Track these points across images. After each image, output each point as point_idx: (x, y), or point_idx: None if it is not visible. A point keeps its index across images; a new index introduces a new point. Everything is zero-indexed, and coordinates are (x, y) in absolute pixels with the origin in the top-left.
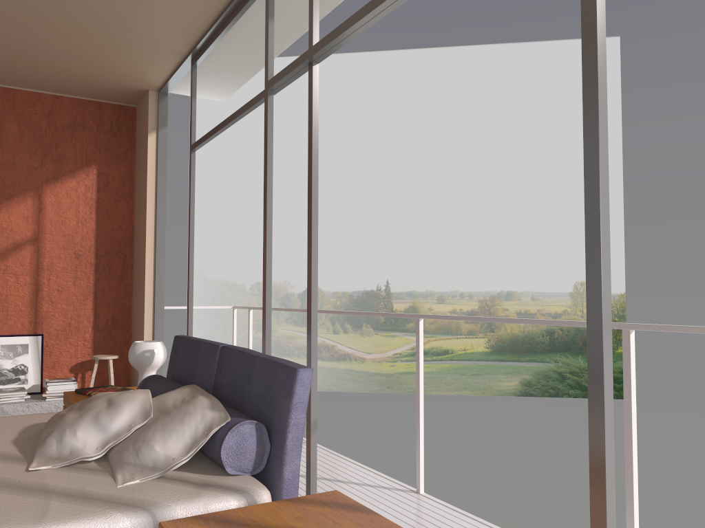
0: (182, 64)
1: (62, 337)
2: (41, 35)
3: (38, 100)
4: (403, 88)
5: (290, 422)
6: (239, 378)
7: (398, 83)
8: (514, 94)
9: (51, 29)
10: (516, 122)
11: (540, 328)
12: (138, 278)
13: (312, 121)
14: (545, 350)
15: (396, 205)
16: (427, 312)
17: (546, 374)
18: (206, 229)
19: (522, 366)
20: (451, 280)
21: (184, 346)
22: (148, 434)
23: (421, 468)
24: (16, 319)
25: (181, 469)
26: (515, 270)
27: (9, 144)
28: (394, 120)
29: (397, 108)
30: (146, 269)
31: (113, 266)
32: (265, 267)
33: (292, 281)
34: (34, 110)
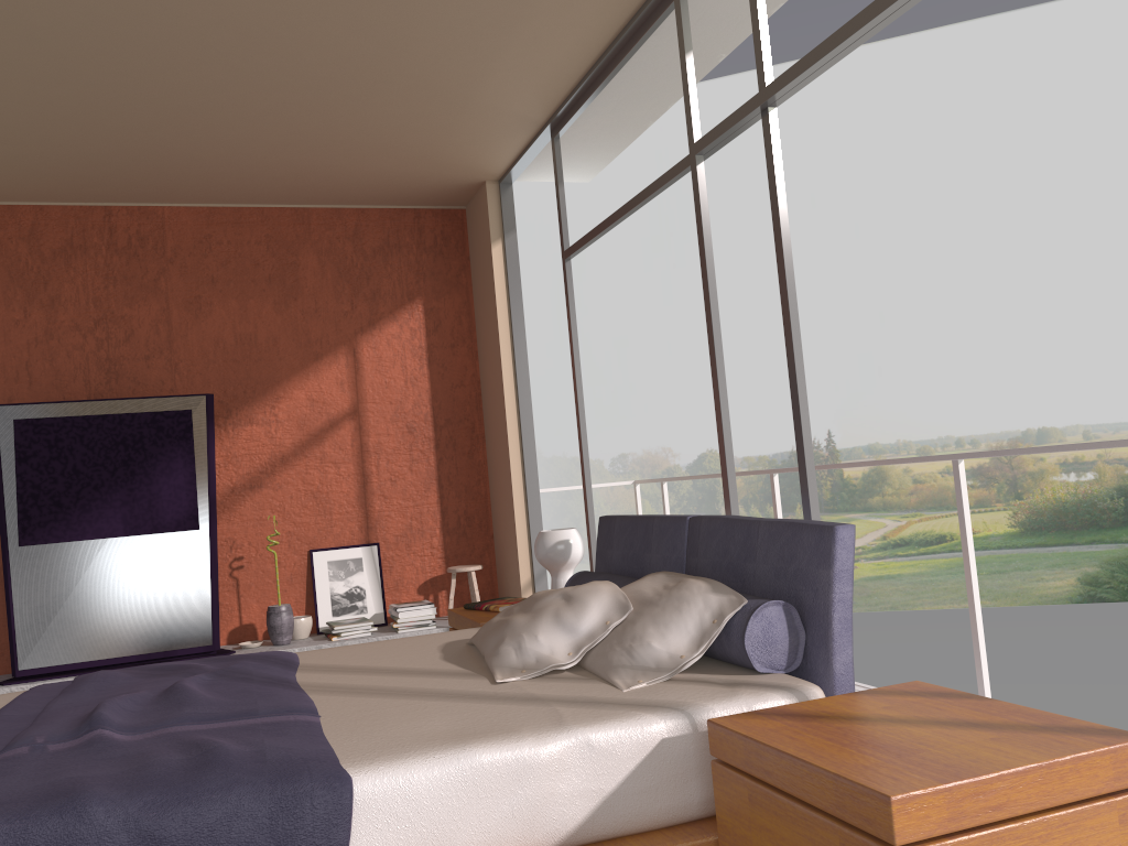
0: (538, 137)
1: (403, 545)
2: (354, 129)
3: (338, 219)
4: (821, 117)
5: (833, 598)
6: (733, 554)
7: (814, 111)
8: (1015, 98)
9: (368, 118)
10: (1024, 144)
11: (1106, 486)
12: (496, 453)
13: (777, 190)
14: (1119, 522)
15: (831, 307)
16: (901, 476)
17: (1124, 562)
18: (534, 381)
19: (1080, 551)
20: (937, 420)
21: (621, 528)
22: (636, 629)
23: (984, 682)
24: (343, 524)
25: (688, 671)
26: (1049, 392)
27: (309, 285)
28: (812, 172)
29: (816, 152)
30: (509, 437)
31: (458, 439)
32: (719, 407)
33: (674, 447)
34: (334, 233)
